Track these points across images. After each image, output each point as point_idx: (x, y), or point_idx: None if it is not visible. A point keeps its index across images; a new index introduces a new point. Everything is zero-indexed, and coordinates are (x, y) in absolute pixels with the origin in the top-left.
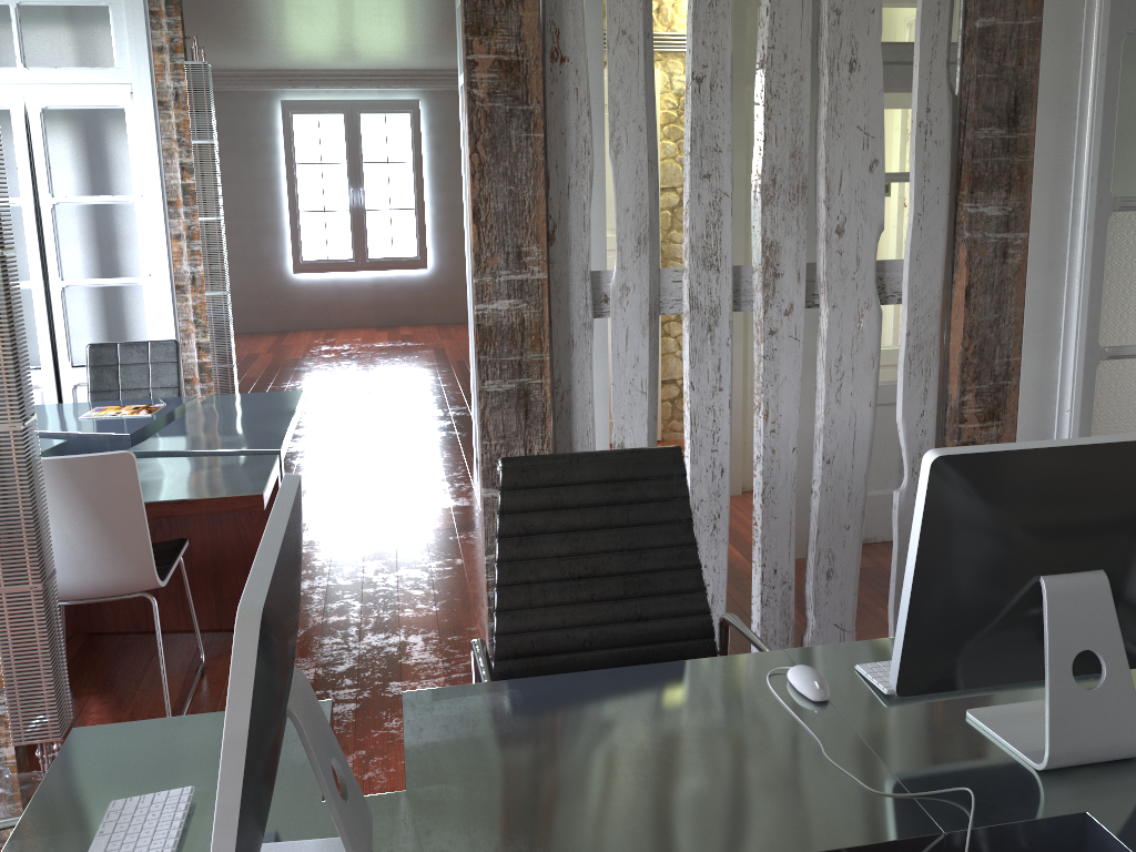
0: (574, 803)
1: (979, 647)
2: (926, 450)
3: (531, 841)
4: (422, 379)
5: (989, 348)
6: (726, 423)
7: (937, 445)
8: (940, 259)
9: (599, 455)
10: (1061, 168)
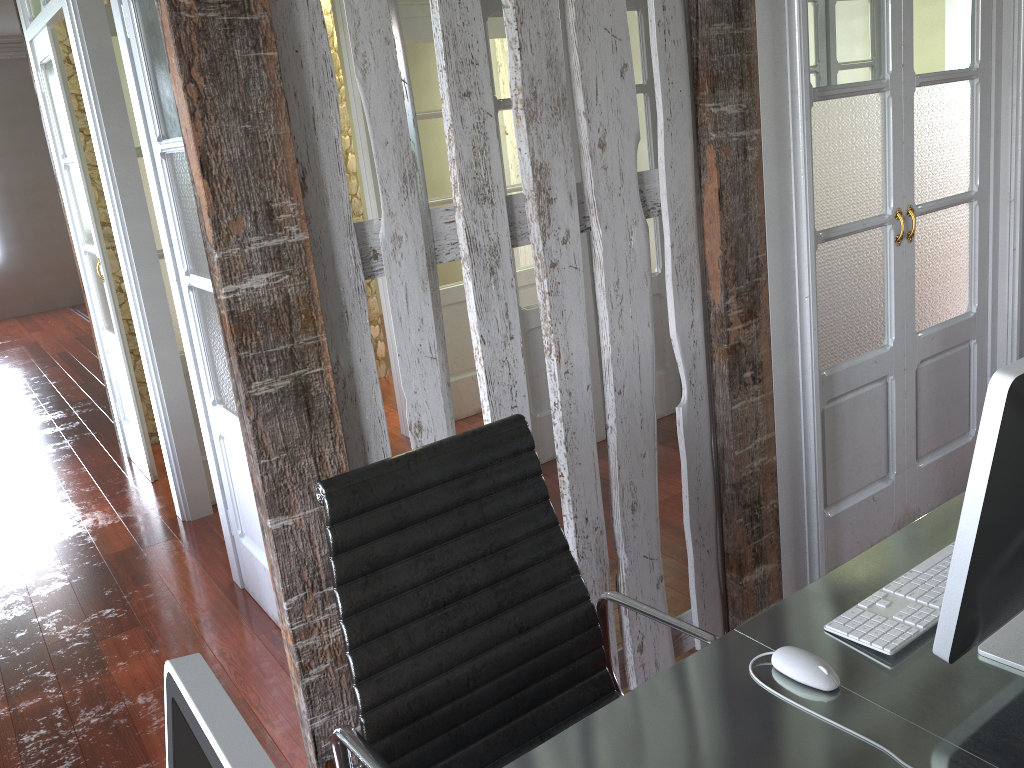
0: None
1: (1021, 583)
2: (699, 360)
3: None
4: (24, 381)
5: (742, 248)
6: (521, 374)
7: (706, 353)
8: (690, 164)
9: (438, 448)
10: (778, 61)
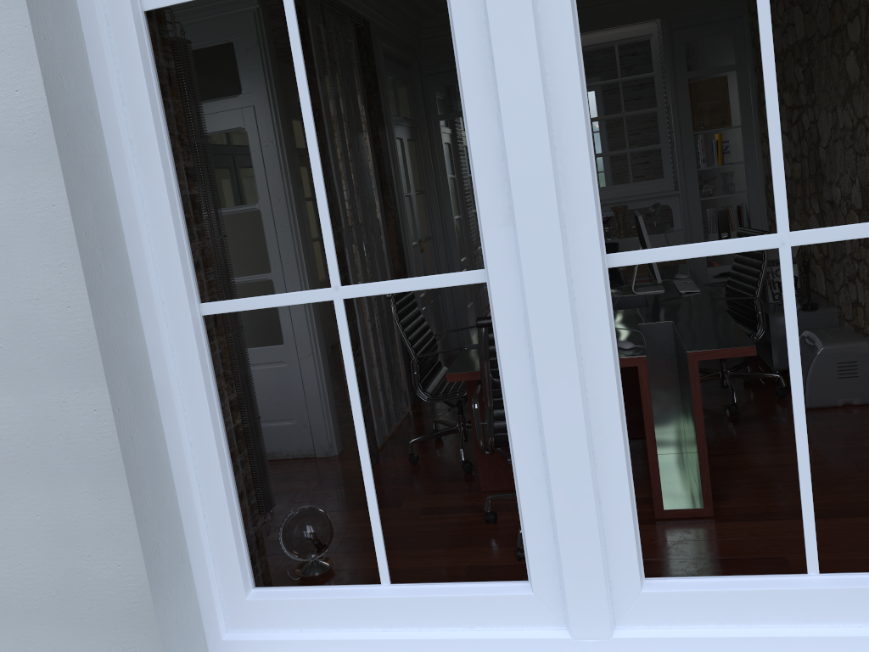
0: None
1: None
2: None
3: None
4: None
5: (400, 247)
6: None
7: None
8: (384, 217)
9: None
10: (396, 183)
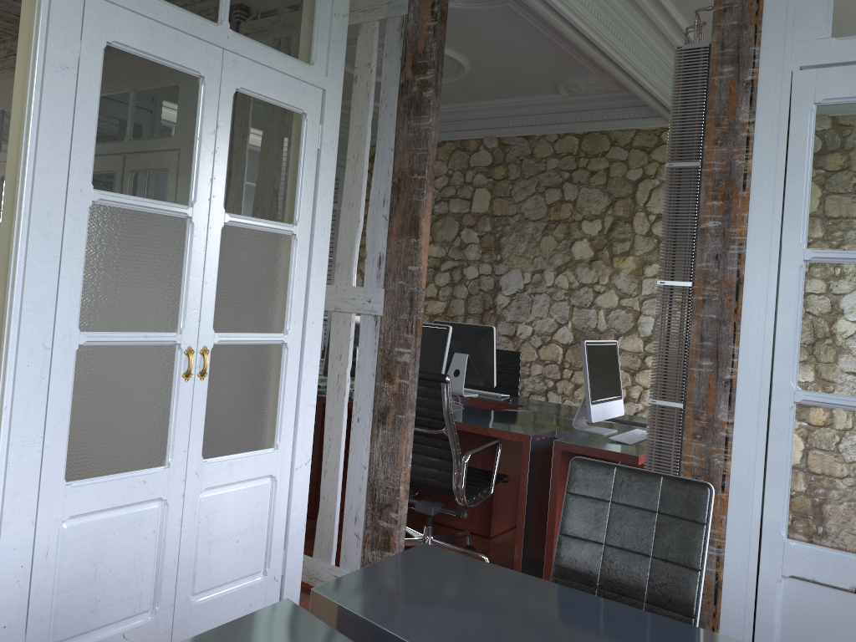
0: (523, 420)
1: None
2: None
3: (540, 421)
4: None
5: None
6: None
7: None
8: None
9: None
10: None
